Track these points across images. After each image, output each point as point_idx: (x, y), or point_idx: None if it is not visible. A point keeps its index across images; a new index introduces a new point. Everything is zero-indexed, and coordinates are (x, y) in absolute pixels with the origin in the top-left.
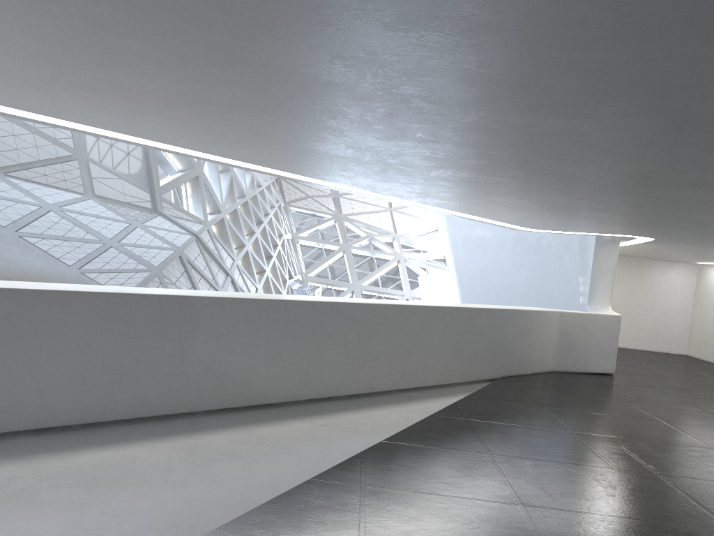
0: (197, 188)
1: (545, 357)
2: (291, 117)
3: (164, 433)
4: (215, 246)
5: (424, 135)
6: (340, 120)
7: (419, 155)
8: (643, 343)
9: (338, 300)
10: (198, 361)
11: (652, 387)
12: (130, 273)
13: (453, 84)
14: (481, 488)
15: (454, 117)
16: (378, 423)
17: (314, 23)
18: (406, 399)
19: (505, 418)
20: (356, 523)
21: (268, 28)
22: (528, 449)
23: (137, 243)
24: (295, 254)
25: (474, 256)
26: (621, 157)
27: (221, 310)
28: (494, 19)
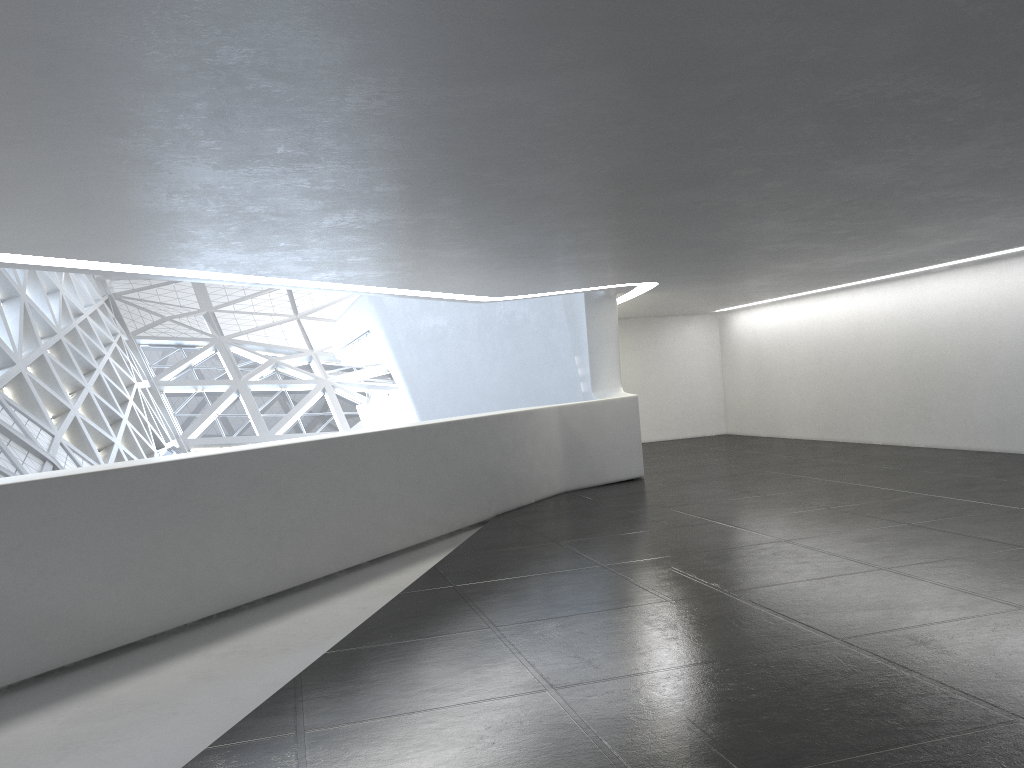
0: None
1: (550, 474)
2: (48, 143)
3: None
4: (14, 418)
5: (289, 148)
6: (138, 137)
7: (294, 191)
8: (672, 429)
9: (219, 451)
10: None
11: (695, 482)
12: None
13: (305, 32)
14: (489, 682)
15: (327, 105)
16: (320, 626)
17: None
18: (360, 580)
19: (509, 570)
20: None
21: None
22: (549, 605)
23: None
24: (162, 409)
25: (428, 357)
26: (591, 147)
27: (5, 508)
28: None
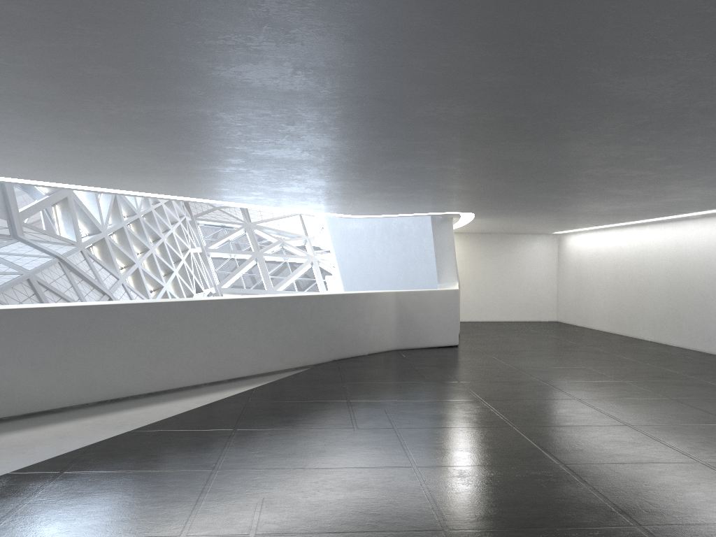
0: (67, 209)
1: (384, 337)
2: None
3: None
4: (90, 266)
5: (91, 131)
6: None
7: (126, 152)
8: (516, 314)
9: (121, 302)
10: None
11: (484, 353)
12: None
13: (21, 80)
14: (190, 460)
15: (83, 112)
16: (153, 416)
17: None
18: (209, 391)
19: (291, 396)
20: (15, 505)
21: None
22: (284, 420)
23: None
24: (207, 267)
25: (351, 249)
26: (289, 136)
27: None
28: None
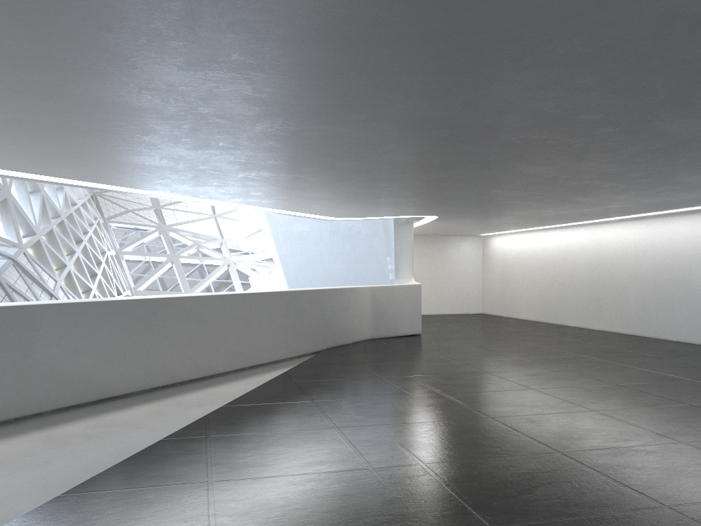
0: (7, 211)
1: (363, 327)
2: (109, 136)
3: (17, 432)
4: (35, 268)
5: (225, 143)
6: (152, 136)
7: (225, 161)
8: (448, 308)
9: (170, 296)
10: (42, 365)
11: (450, 339)
12: None
13: (239, 104)
14: (305, 423)
15: (246, 129)
16: (219, 396)
17: (123, 66)
18: (243, 376)
19: (327, 376)
20: (204, 459)
21: (85, 70)
22: (345, 393)
23: None
24: (122, 270)
25: (296, 250)
26: (381, 151)
27: (59, 315)
28: (255, 62)
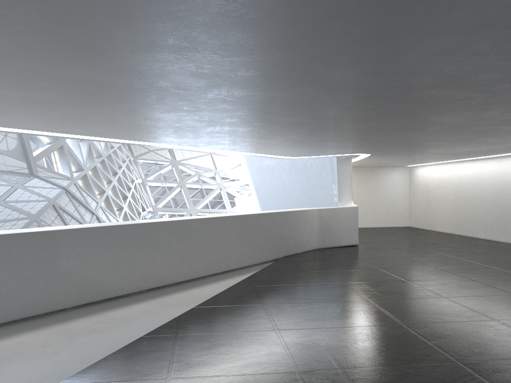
0: (63, 154)
1: (312, 240)
2: (99, 105)
3: (43, 325)
4: (82, 194)
5: (189, 107)
6: (132, 104)
7: (193, 120)
8: (381, 222)
9: (160, 220)
10: (63, 274)
11: (381, 249)
12: (14, 221)
13: (188, 78)
14: (254, 325)
15: (200, 96)
16: (195, 297)
17: (87, 53)
18: (216, 280)
19: (279, 281)
20: (169, 356)
21: (60, 58)
22: (290, 297)
23: (18, 200)
24: (146, 193)
25: (266, 179)
26: (313, 109)
27: (76, 237)
28: (189, 45)
